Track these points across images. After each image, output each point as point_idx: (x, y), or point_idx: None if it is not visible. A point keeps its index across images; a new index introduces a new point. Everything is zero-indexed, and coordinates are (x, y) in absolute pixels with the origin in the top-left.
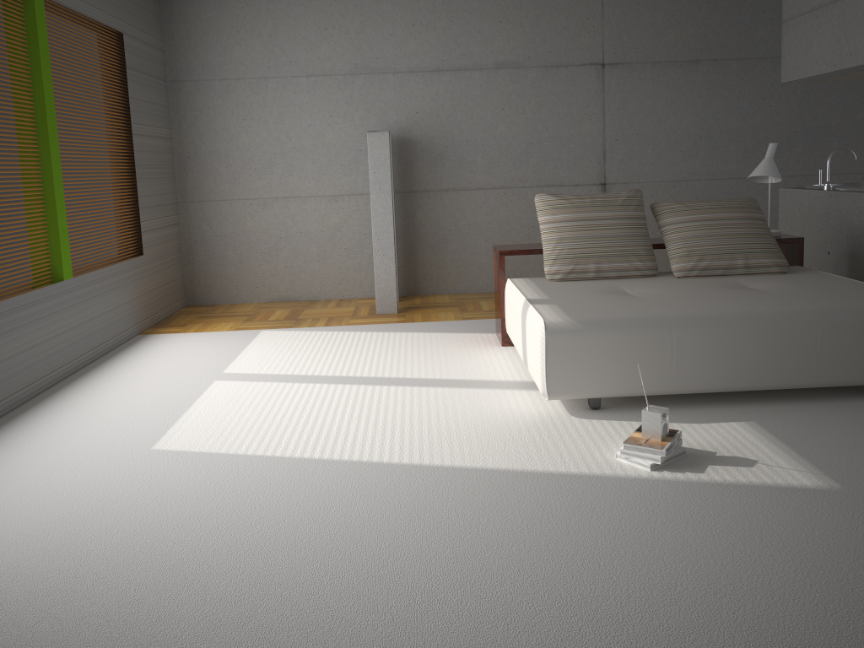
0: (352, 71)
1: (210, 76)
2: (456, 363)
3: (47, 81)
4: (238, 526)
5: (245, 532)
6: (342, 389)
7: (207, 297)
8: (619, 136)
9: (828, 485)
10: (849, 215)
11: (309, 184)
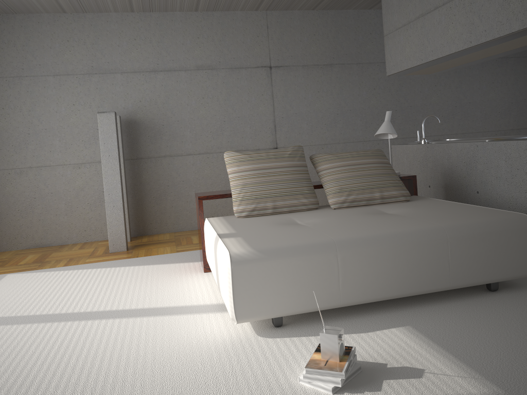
0: (89, 71)
1: None
2: (164, 291)
3: None
4: None
5: None
6: (56, 327)
7: None
8: (284, 115)
9: (493, 392)
10: (441, 159)
11: (57, 156)
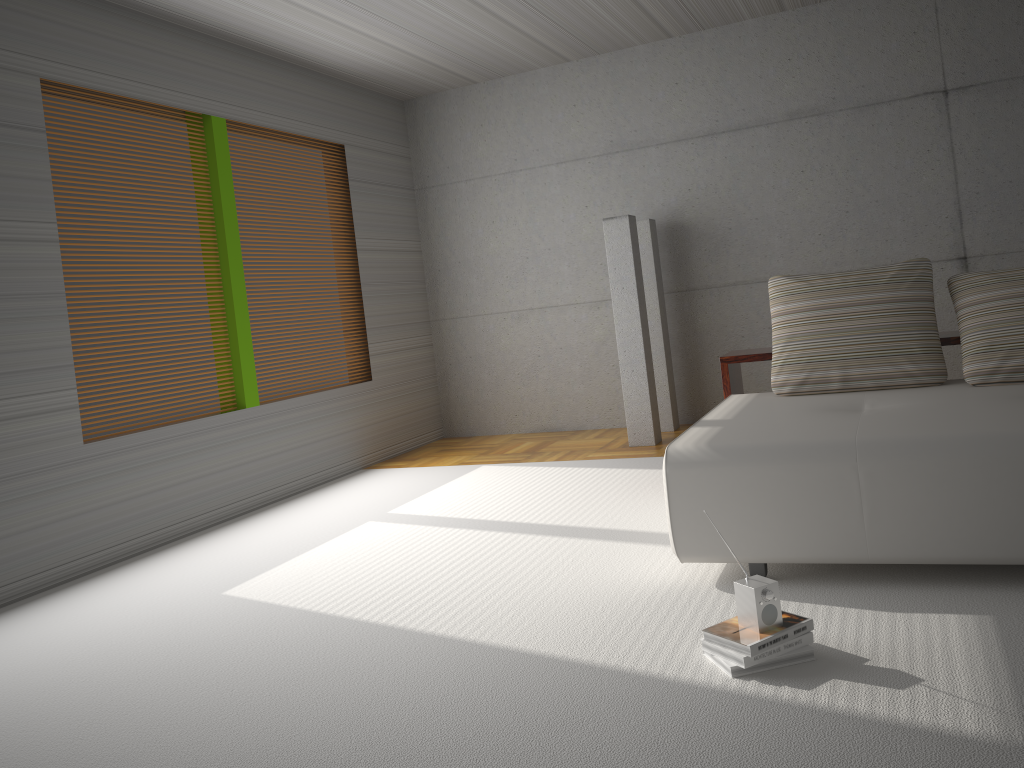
0: (607, 150)
1: (456, 178)
2: (650, 509)
3: (228, 202)
4: (186, 689)
5: (182, 698)
6: (482, 537)
7: (464, 427)
8: (982, 187)
9: (1004, 736)
10: None
11: (566, 290)
